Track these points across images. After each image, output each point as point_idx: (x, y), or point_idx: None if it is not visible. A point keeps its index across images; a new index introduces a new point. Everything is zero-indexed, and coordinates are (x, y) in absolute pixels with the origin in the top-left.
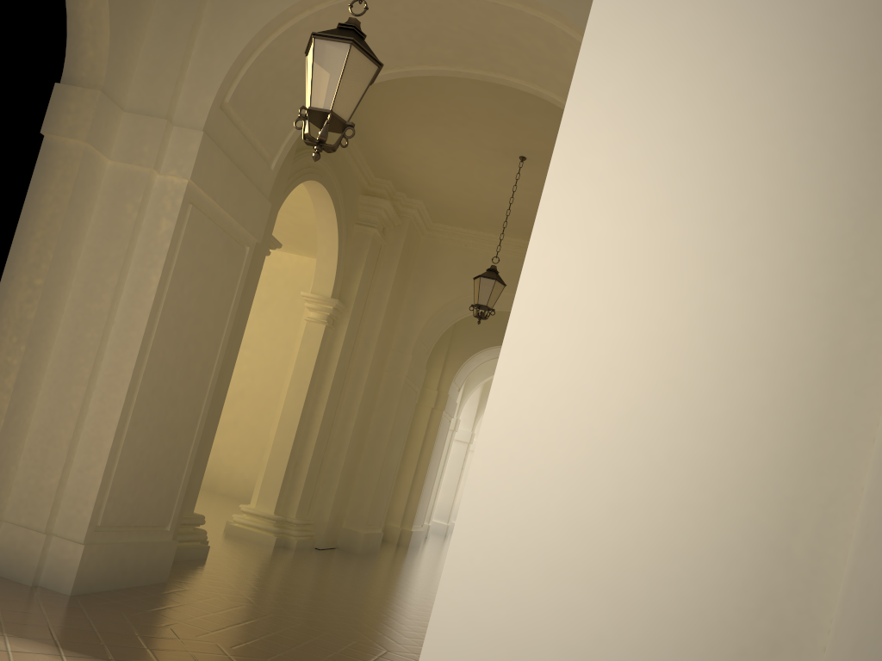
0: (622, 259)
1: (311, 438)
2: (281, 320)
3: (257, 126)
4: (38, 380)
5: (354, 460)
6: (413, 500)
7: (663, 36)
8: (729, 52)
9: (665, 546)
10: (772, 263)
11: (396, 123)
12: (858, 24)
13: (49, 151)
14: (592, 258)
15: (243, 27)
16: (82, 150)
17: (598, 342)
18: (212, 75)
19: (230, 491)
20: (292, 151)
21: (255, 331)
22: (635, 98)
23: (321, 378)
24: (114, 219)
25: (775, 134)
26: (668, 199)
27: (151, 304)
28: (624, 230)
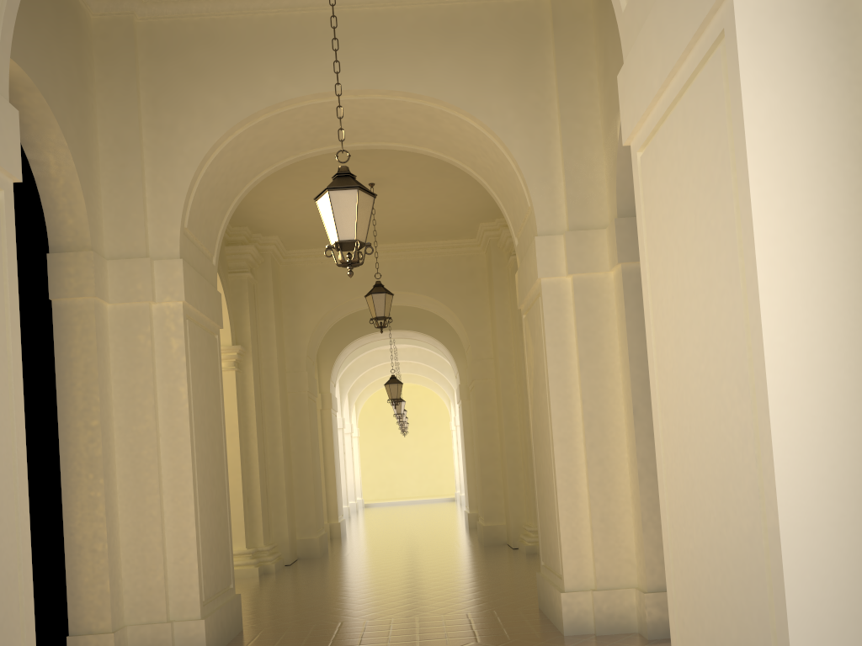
0: (802, 373)
1: (254, 472)
2: None
3: (203, 235)
4: (115, 503)
5: (289, 478)
6: (331, 495)
7: (788, 283)
8: (814, 284)
9: (852, 474)
10: (855, 360)
11: None
12: (855, 264)
13: (62, 312)
14: (791, 376)
15: (184, 164)
16: (92, 303)
17: (804, 407)
18: (171, 210)
19: None
20: None
21: None
22: (786, 310)
23: (245, 417)
24: (131, 351)
25: (840, 312)
26: (811, 346)
27: (187, 410)
28: (799, 362)
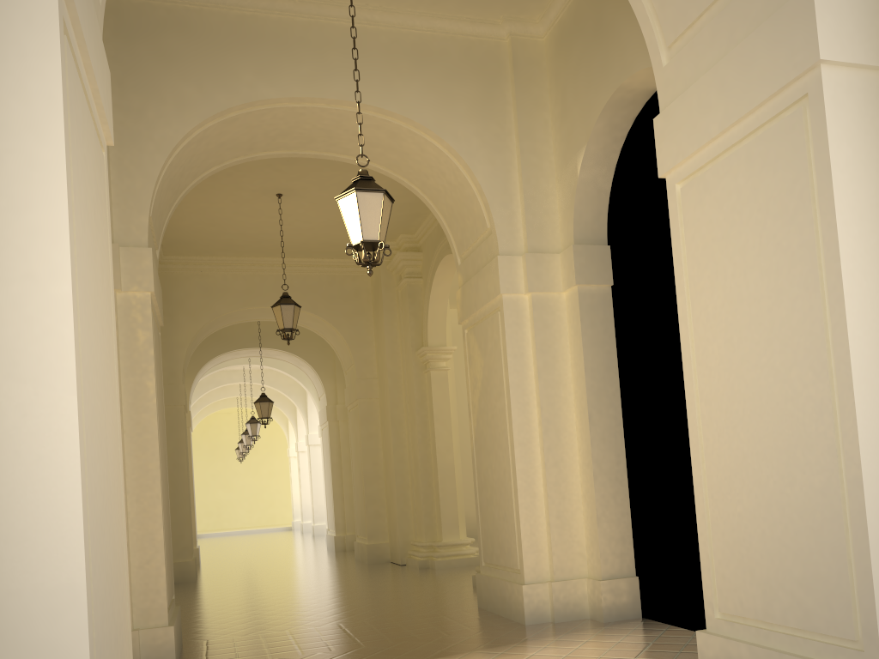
0: (872, 360)
1: None
2: None
3: (156, 227)
4: None
5: None
6: None
7: (862, 291)
8: (878, 293)
9: None
10: None
11: None
12: None
13: None
14: (866, 361)
15: (153, 150)
16: None
17: (874, 386)
18: (138, 196)
19: None
20: None
21: None
22: (861, 311)
23: None
24: None
25: None
26: (877, 339)
27: (155, 406)
28: (870, 351)
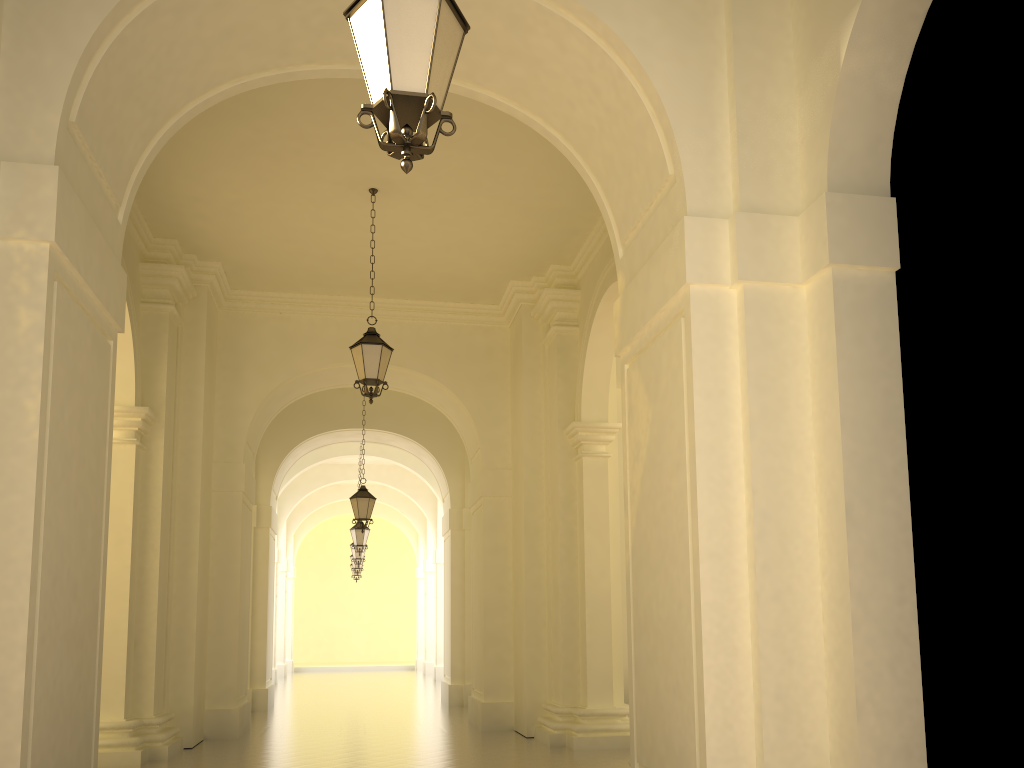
0: None
1: (149, 602)
2: None
3: (105, 158)
4: None
5: (203, 616)
6: (259, 649)
7: None
8: None
9: None
10: None
11: (199, 158)
12: None
13: None
14: None
15: (82, 4)
16: None
17: None
18: (47, 79)
19: None
20: None
21: None
22: None
23: (143, 517)
24: None
25: None
26: None
27: (35, 445)
28: None
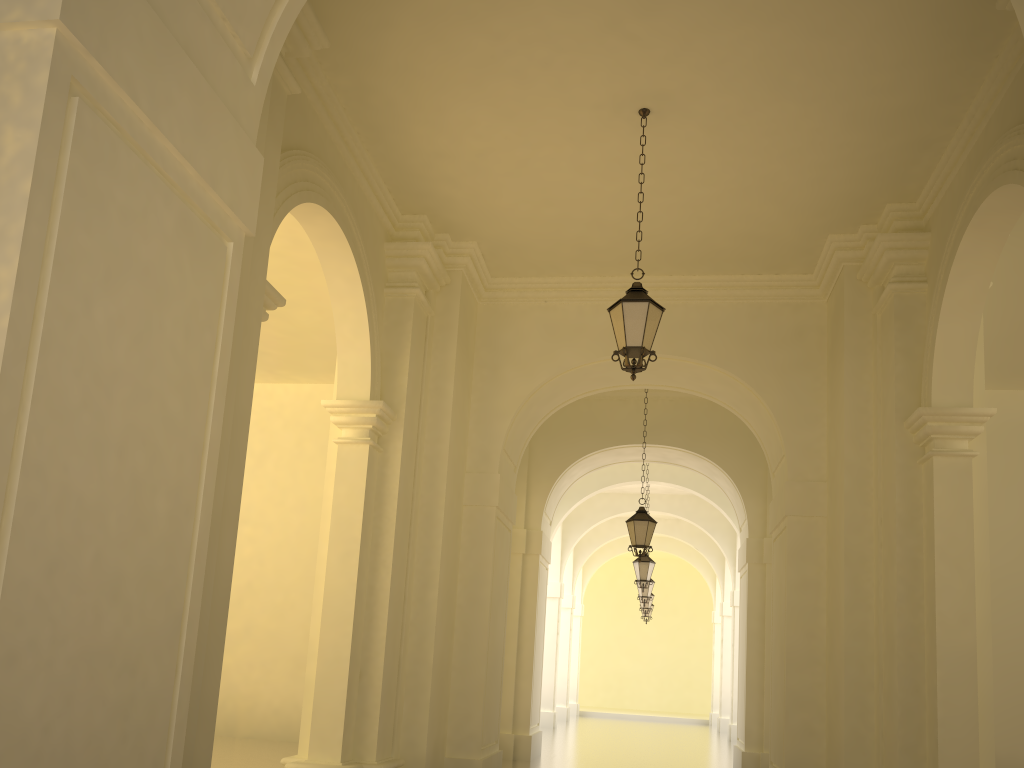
0: None
1: (378, 627)
2: (287, 475)
3: None
4: None
5: (445, 648)
6: (523, 690)
7: None
8: None
9: None
10: None
11: (433, 93)
12: None
13: None
14: None
15: None
16: None
17: None
18: None
19: (256, 730)
20: (277, 129)
21: (254, 498)
22: None
23: (376, 529)
24: None
25: None
26: None
27: (2, 338)
28: None
